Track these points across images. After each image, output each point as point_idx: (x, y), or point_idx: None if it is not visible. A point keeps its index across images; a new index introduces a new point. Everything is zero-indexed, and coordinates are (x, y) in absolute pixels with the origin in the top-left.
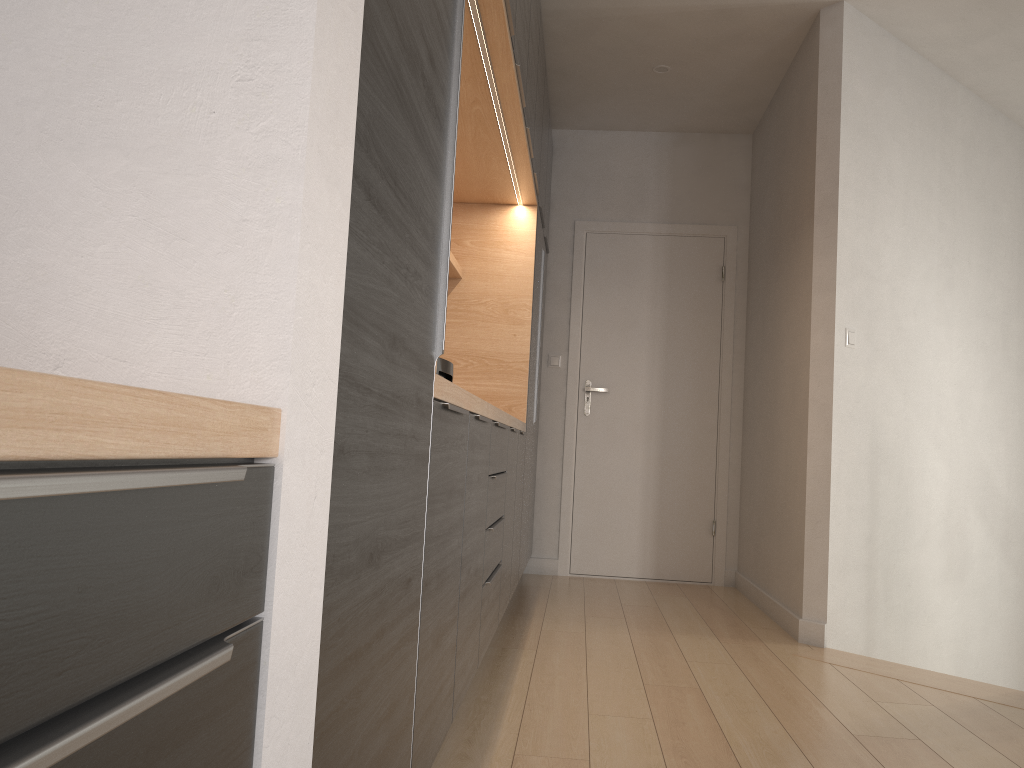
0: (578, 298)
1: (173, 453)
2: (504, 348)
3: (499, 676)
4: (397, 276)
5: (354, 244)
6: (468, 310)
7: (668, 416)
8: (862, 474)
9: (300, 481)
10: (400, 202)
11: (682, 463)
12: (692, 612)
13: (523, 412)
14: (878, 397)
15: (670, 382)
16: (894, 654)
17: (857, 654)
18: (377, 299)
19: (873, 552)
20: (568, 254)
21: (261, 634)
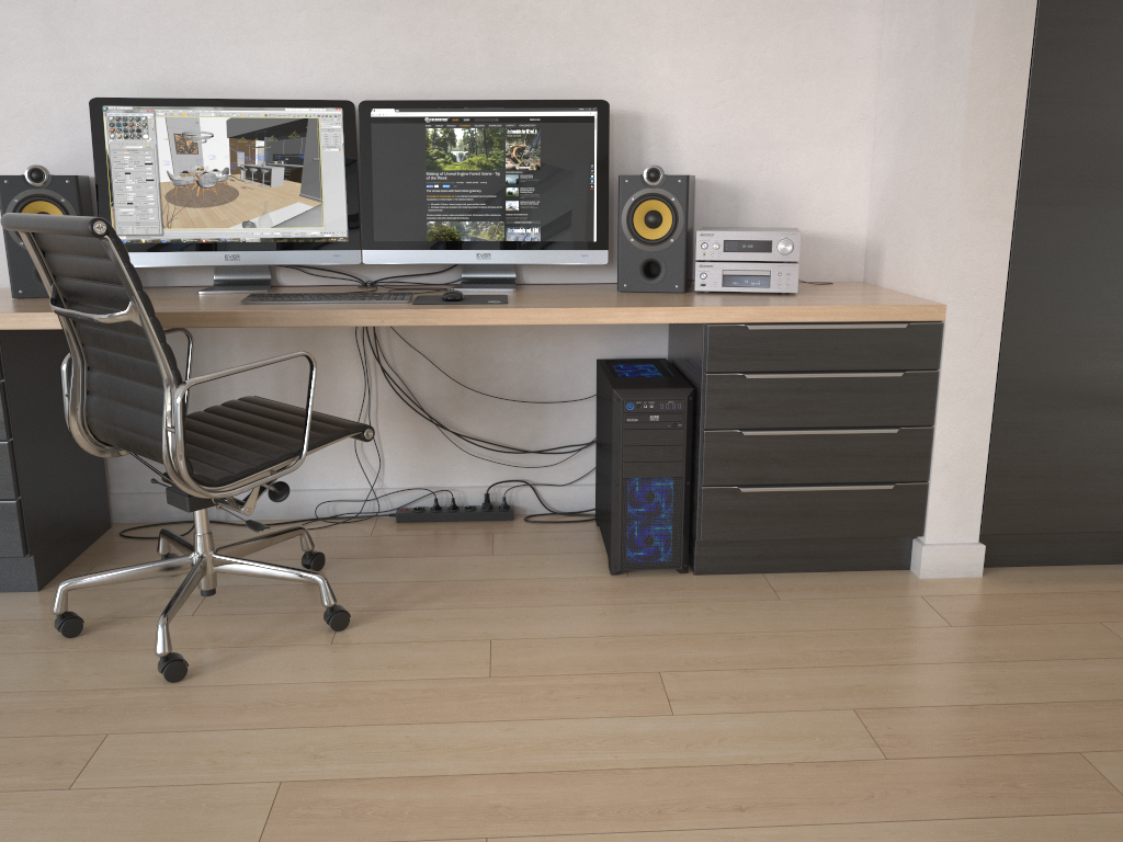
0: None
1: (871, 320)
2: None
3: None
4: (1110, 227)
5: (1025, 231)
6: None
7: None
8: None
9: (963, 329)
10: (1111, 188)
11: None
12: None
13: None
14: None
15: None
16: None
17: None
18: (1069, 246)
19: None
20: None
21: (936, 376)
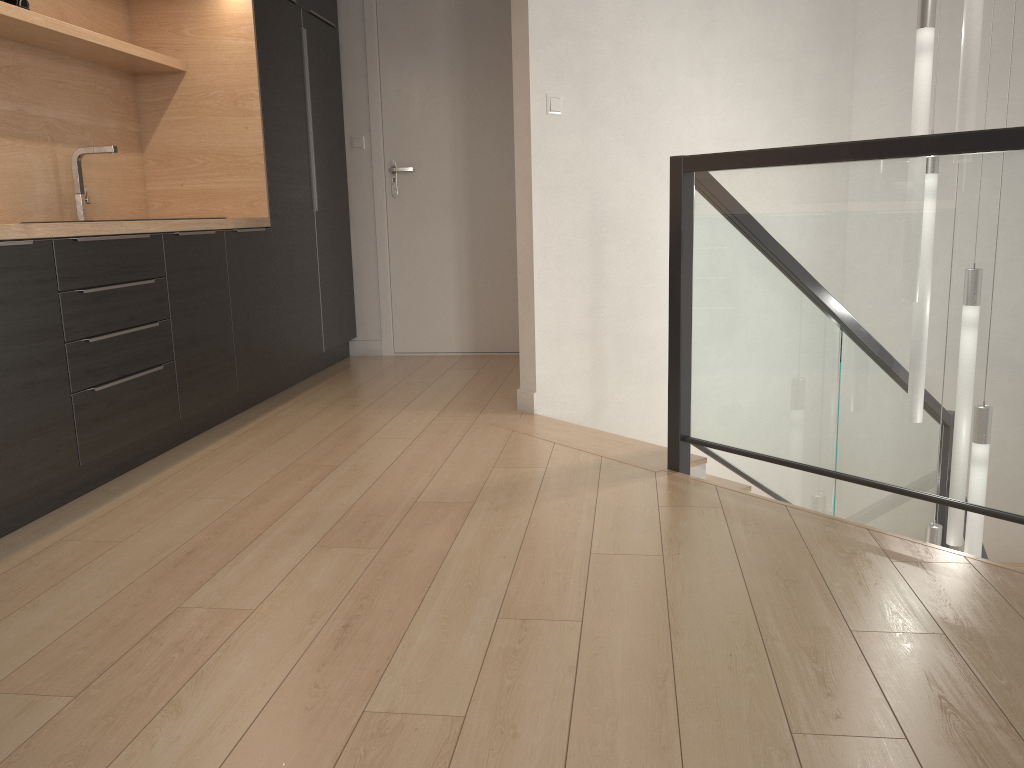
0: (374, 73)
1: None
2: (238, 142)
3: (160, 466)
4: None
5: None
6: (198, 105)
7: (475, 191)
8: (580, 245)
9: None
10: None
11: (492, 238)
12: (459, 386)
13: (265, 207)
14: (600, 163)
15: (474, 155)
16: (633, 413)
17: (557, 419)
18: None
19: (599, 320)
20: (360, 25)
21: None
